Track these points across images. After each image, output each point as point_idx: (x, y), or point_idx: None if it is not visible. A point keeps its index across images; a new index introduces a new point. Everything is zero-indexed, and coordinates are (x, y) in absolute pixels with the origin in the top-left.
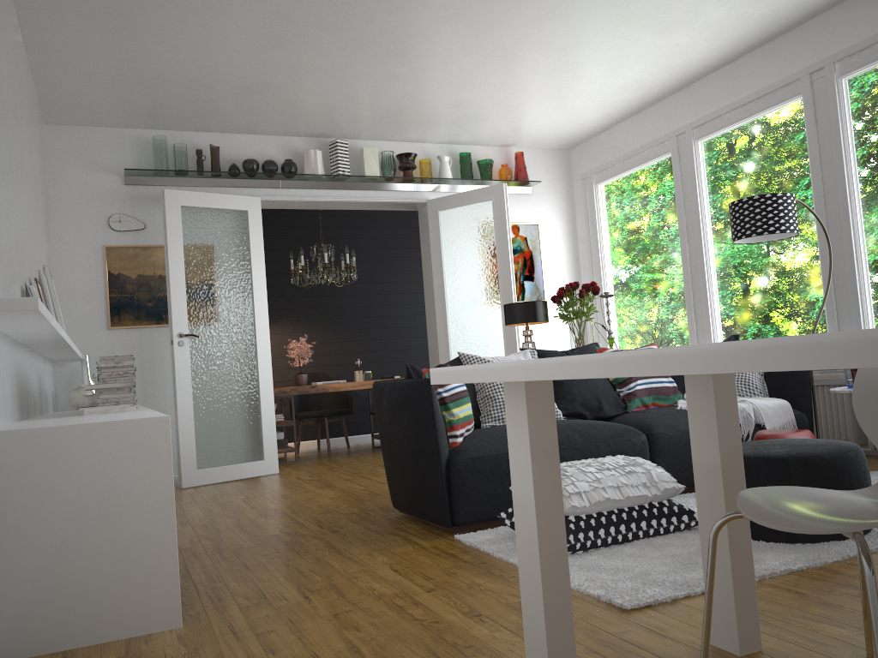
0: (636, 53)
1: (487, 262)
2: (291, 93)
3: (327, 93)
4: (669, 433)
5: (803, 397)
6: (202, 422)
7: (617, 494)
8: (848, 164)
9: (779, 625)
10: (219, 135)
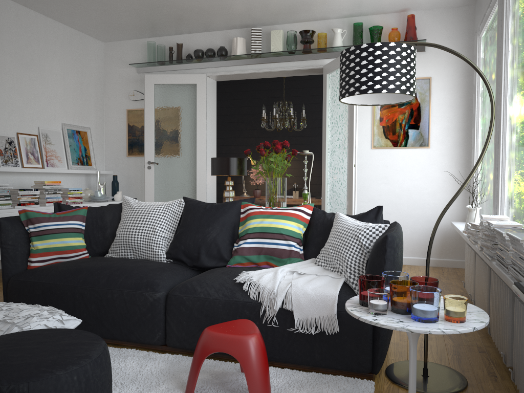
0: None
1: (345, 115)
2: (179, 3)
3: None
4: (182, 297)
5: None
6: None
7: None
8: None
9: None
10: (187, 36)
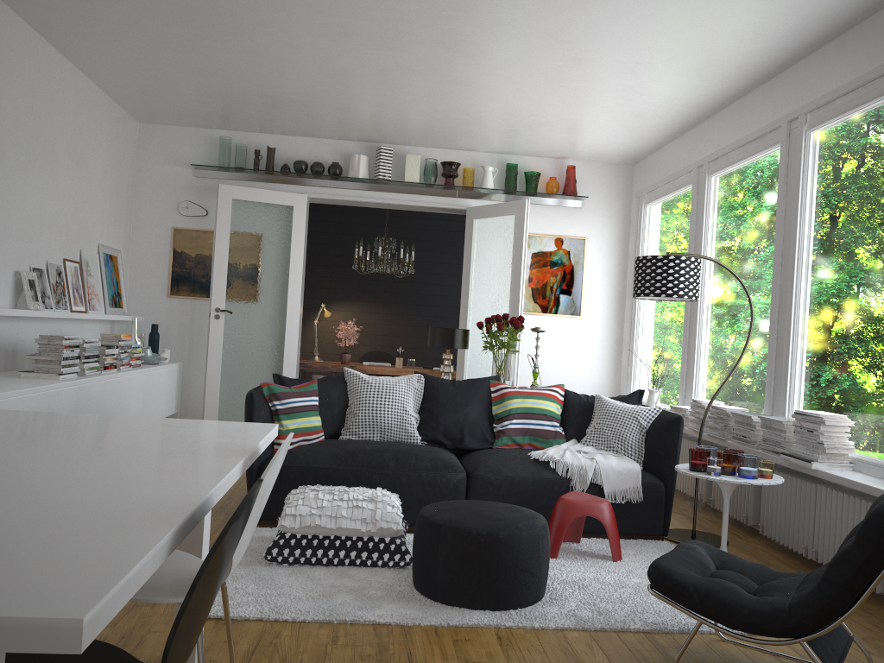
0: (622, 87)
1: (504, 274)
2: (315, 109)
3: (347, 110)
4: (489, 477)
5: (667, 466)
6: (228, 386)
7: (331, 523)
8: (801, 227)
9: (254, 658)
10: (279, 137)
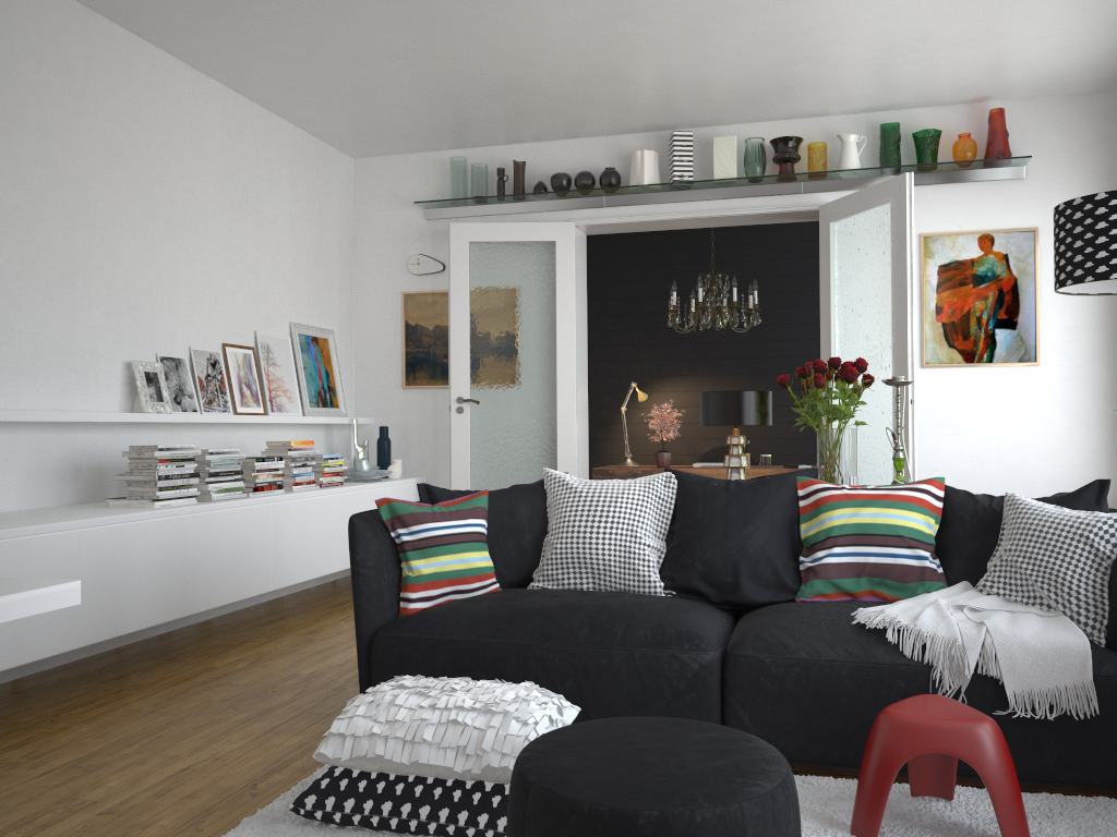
0: None
1: (882, 304)
2: (551, 85)
3: (595, 77)
4: (762, 660)
5: None
6: None
7: (403, 754)
8: None
9: None
10: (532, 146)
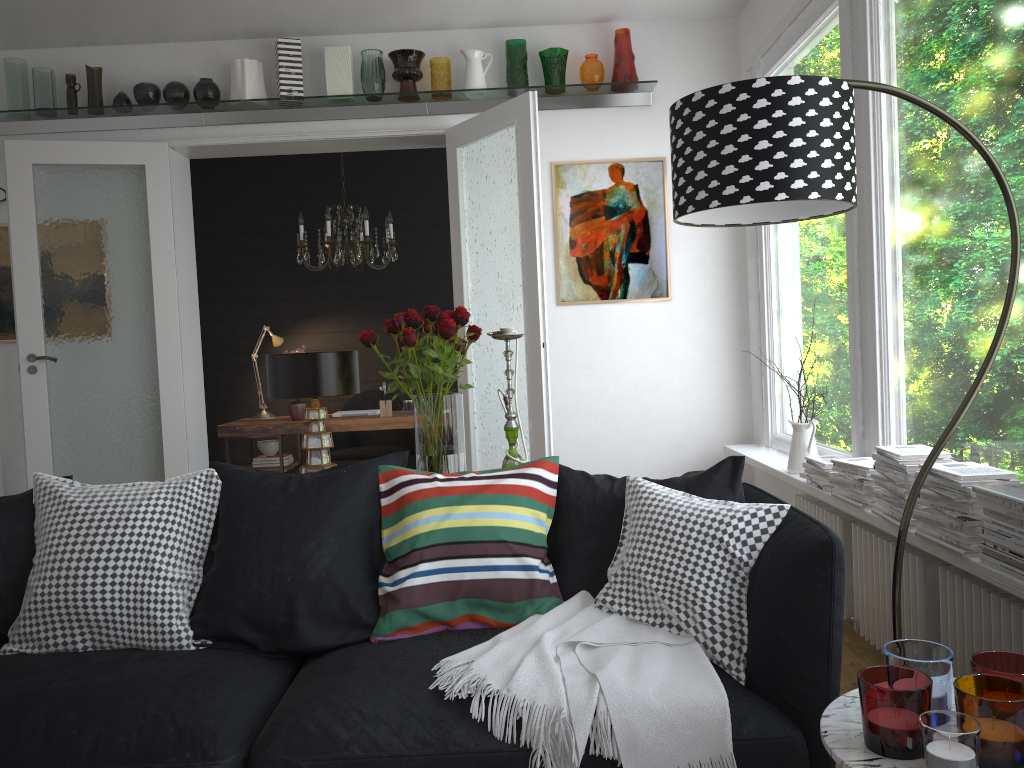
0: None
1: (511, 237)
2: None
3: None
4: (299, 765)
5: (808, 684)
6: None
7: None
8: None
9: None
10: (111, 50)
